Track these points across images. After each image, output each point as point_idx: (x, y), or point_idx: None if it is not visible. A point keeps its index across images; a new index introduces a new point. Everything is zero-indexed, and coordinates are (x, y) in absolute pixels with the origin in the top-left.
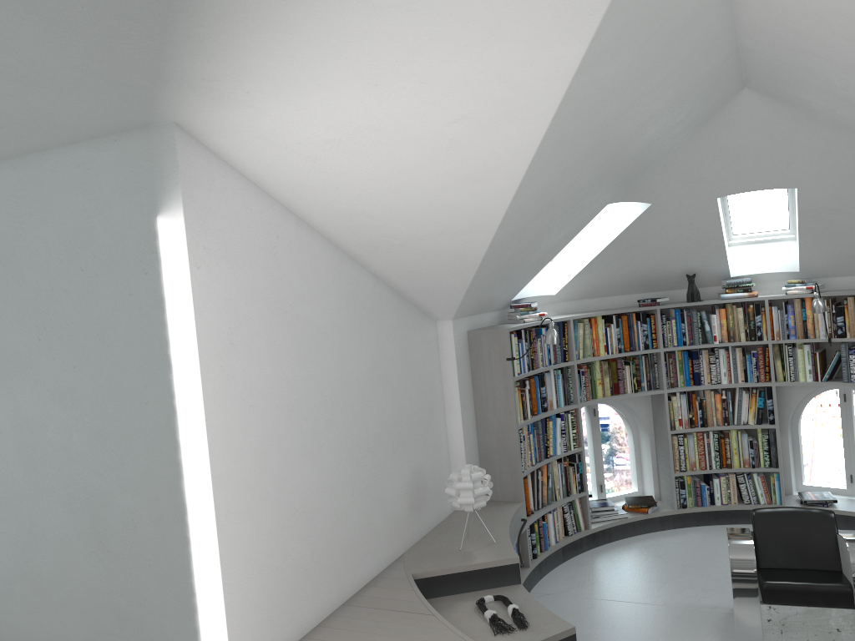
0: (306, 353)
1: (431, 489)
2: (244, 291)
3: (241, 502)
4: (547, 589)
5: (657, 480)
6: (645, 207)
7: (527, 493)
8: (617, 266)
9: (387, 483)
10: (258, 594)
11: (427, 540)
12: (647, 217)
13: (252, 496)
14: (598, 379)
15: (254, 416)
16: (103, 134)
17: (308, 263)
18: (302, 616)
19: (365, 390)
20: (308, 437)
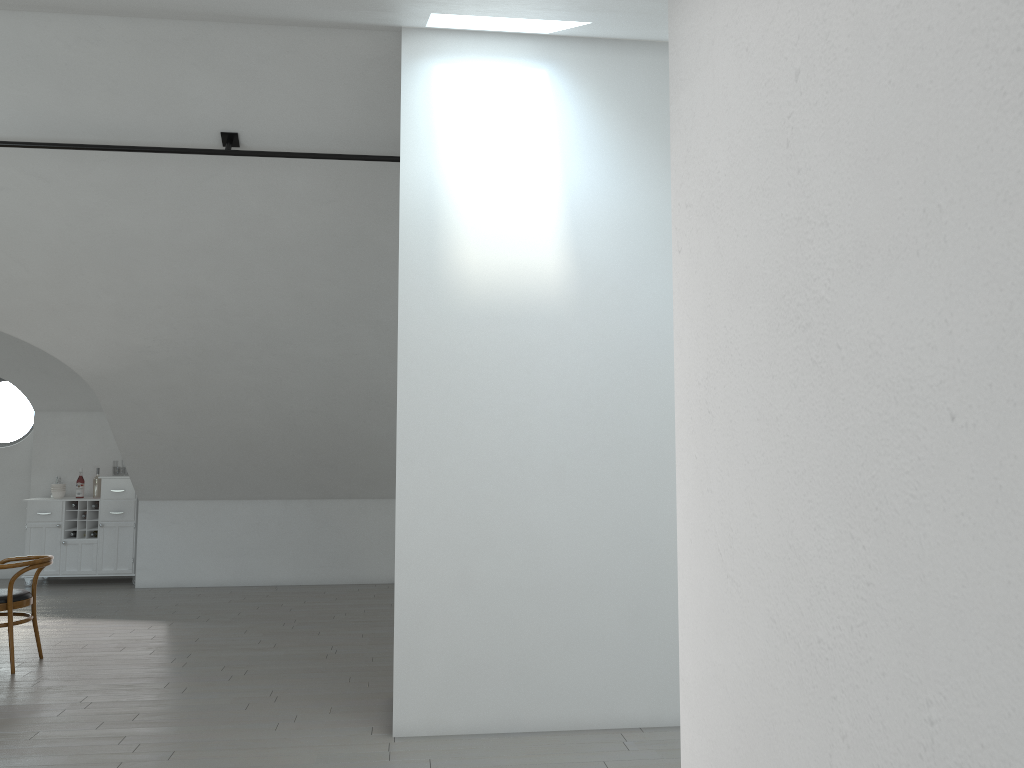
0: (864, 488)
1: None
2: (728, 282)
3: None
4: None
5: None
6: None
7: None
8: None
9: None
10: None
11: None
12: None
13: None
14: None
15: (732, 606)
16: None
17: (890, 102)
18: None
19: None
20: None
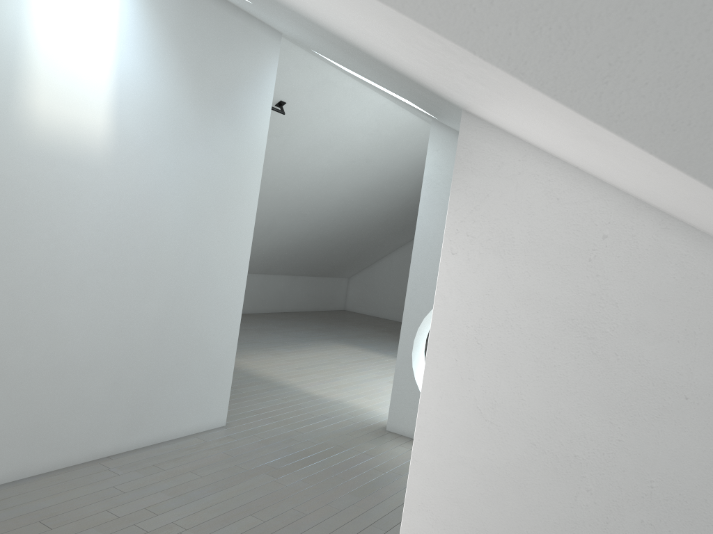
0: (623, 407)
1: None
2: (515, 292)
3: (442, 509)
4: None
5: None
6: None
7: None
8: None
9: None
10: None
11: None
12: None
13: (460, 514)
14: None
15: (489, 433)
16: None
17: (672, 284)
18: None
19: None
20: (588, 518)
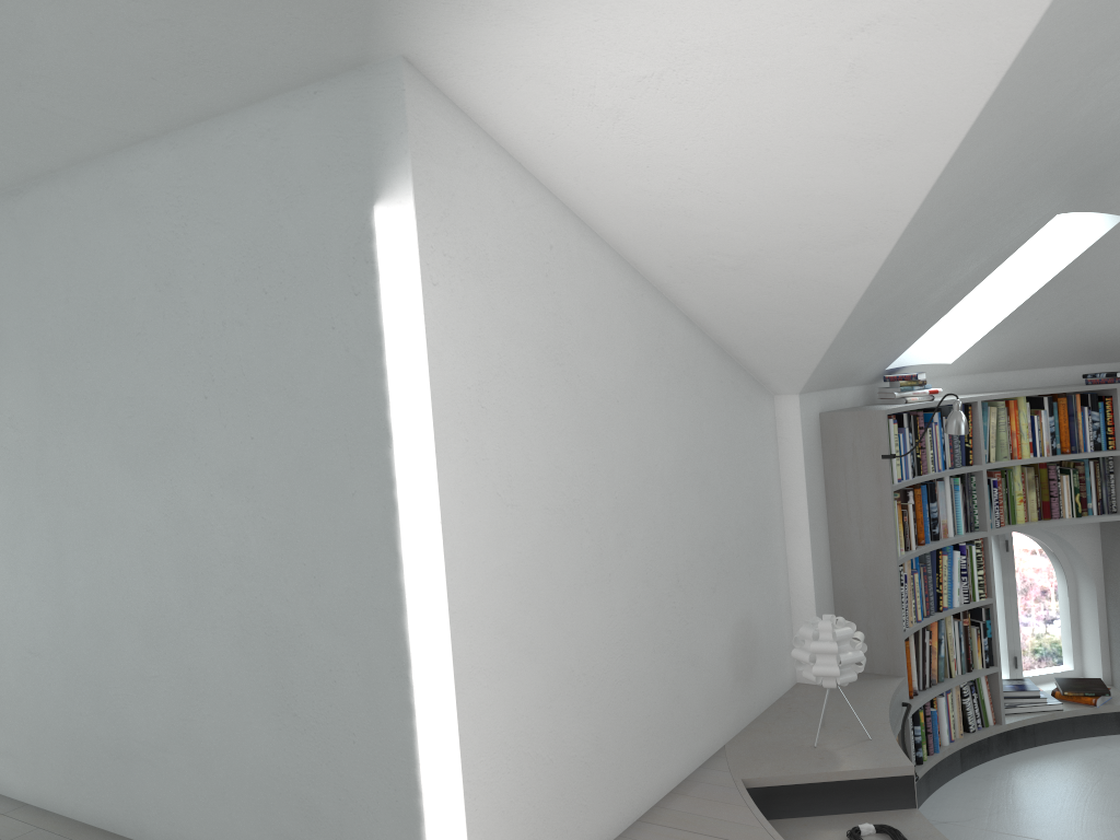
0: (590, 430)
1: (764, 649)
2: (501, 327)
3: (492, 655)
4: (940, 814)
5: (1108, 655)
6: (1112, 222)
7: (908, 664)
8: (1054, 320)
9: (702, 637)
10: (515, 800)
11: (760, 727)
12: (1114, 239)
13: (508, 645)
14: (1018, 494)
15: (513, 521)
16: (298, 84)
17: (594, 292)
18: (579, 836)
19: (673, 492)
20: (591, 559)
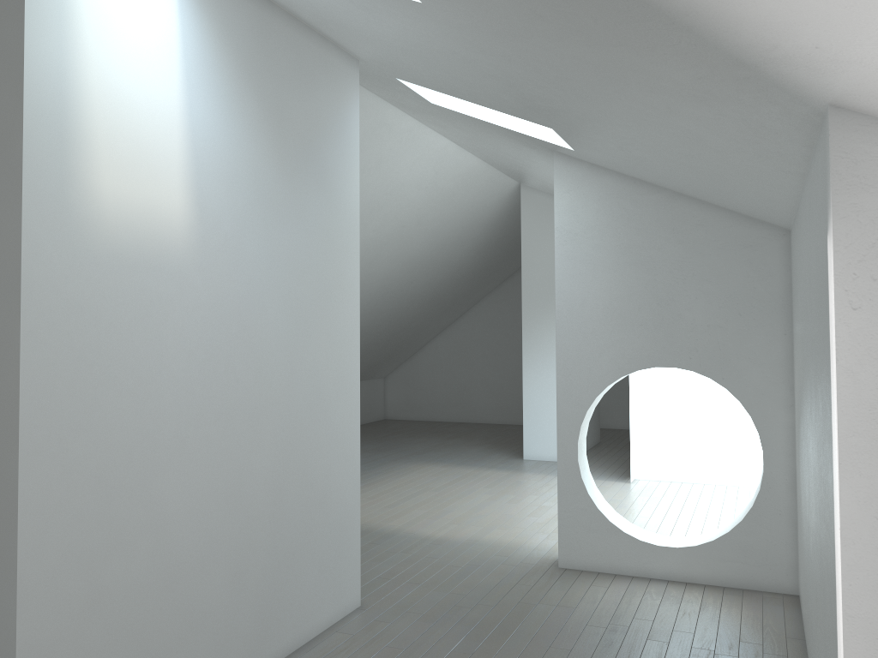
0: None
1: None
2: None
3: None
4: None
5: None
6: None
7: None
8: None
9: None
10: None
11: None
12: None
13: None
14: None
15: None
16: (813, 132)
17: None
18: None
19: None
20: None
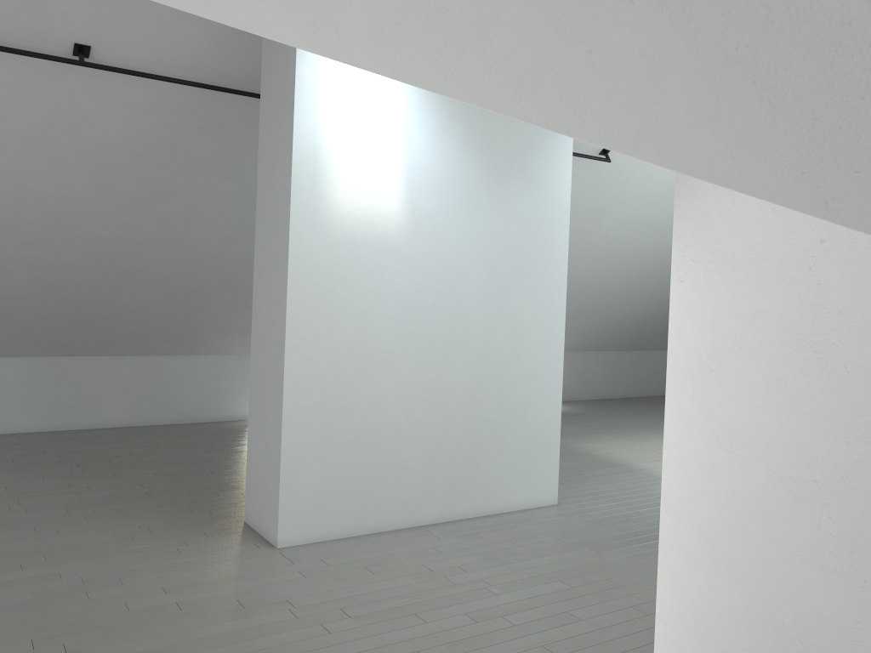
0: (858, 424)
1: None
2: (741, 313)
3: (693, 546)
4: None
5: None
6: None
7: None
8: None
9: None
10: None
11: None
12: None
13: (710, 550)
14: None
15: (729, 464)
16: None
17: None
18: None
19: None
20: (832, 548)
